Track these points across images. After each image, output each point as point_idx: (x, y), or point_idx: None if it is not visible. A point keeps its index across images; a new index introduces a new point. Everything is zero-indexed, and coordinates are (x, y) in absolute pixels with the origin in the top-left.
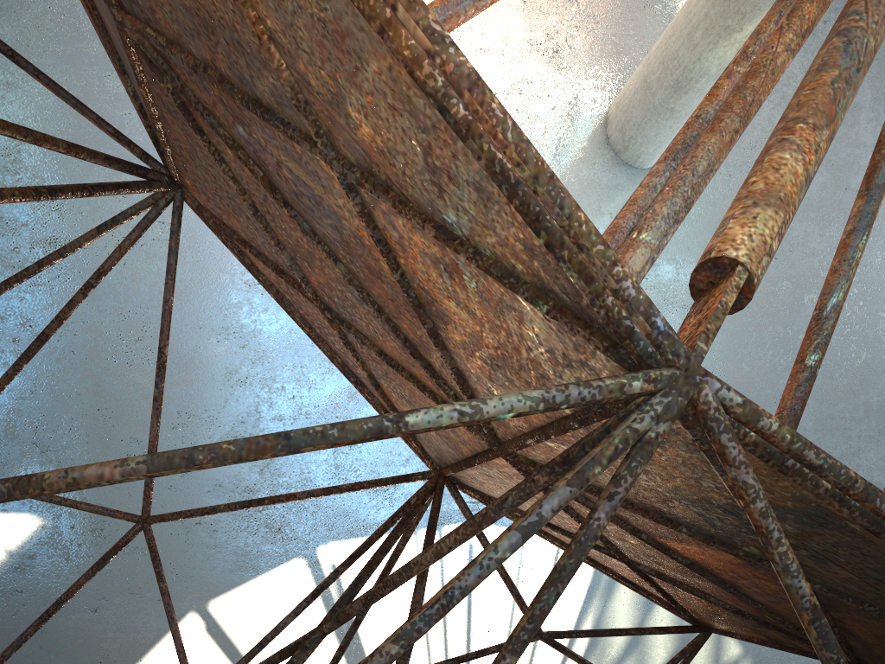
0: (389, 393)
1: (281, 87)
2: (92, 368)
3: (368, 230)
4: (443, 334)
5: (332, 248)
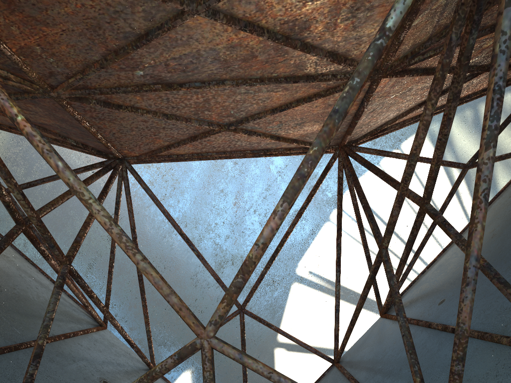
0: (287, 134)
1: (147, 5)
2: (148, 296)
3: (236, 27)
4: (309, 38)
5: (217, 78)
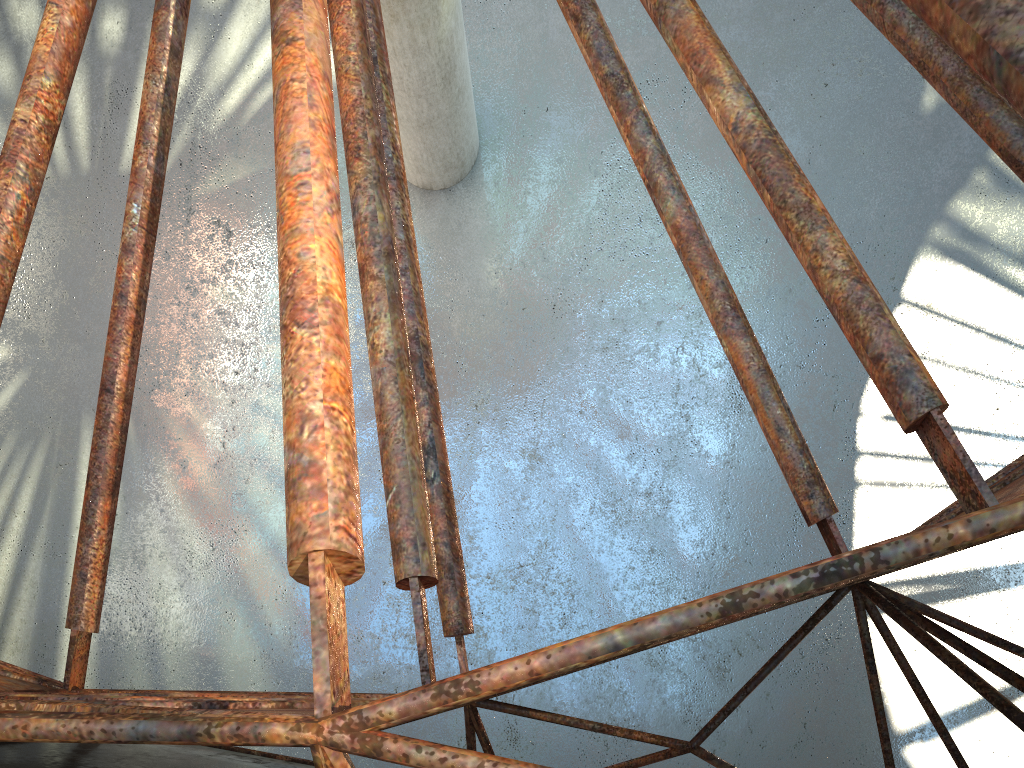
0: None
1: None
2: None
3: None
4: None
5: None
